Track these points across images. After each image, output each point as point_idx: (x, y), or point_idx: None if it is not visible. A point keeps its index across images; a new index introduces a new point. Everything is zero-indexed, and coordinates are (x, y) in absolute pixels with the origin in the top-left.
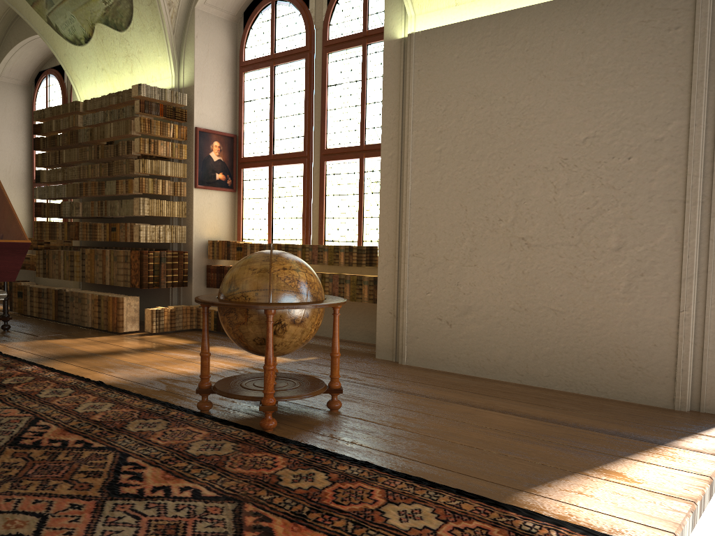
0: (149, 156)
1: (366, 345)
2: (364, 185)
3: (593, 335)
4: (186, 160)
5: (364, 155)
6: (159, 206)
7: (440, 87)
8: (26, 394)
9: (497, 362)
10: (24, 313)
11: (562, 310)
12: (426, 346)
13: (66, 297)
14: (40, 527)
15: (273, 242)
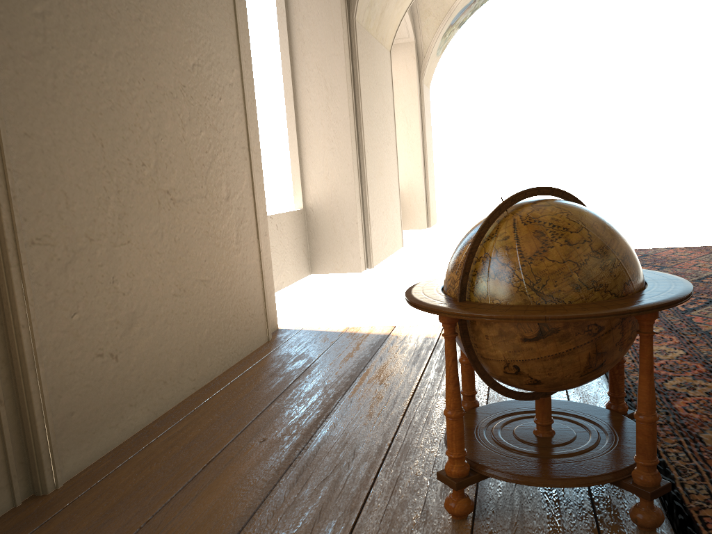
0: None
1: None
2: None
3: (228, 297)
4: None
5: None
6: None
7: None
8: None
9: (173, 379)
10: None
11: (208, 279)
12: (89, 420)
13: None
14: None
15: None
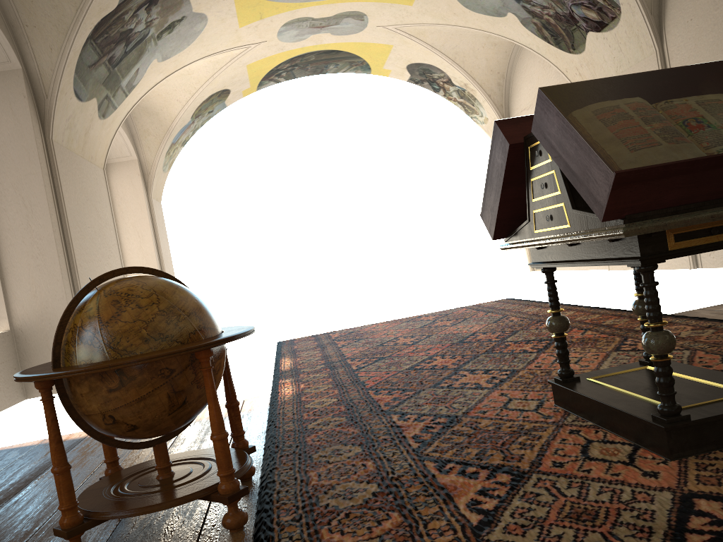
0: None
1: None
2: None
3: None
4: None
5: None
6: None
7: None
8: None
9: None
10: None
11: None
12: None
13: None
14: (507, 402)
15: None
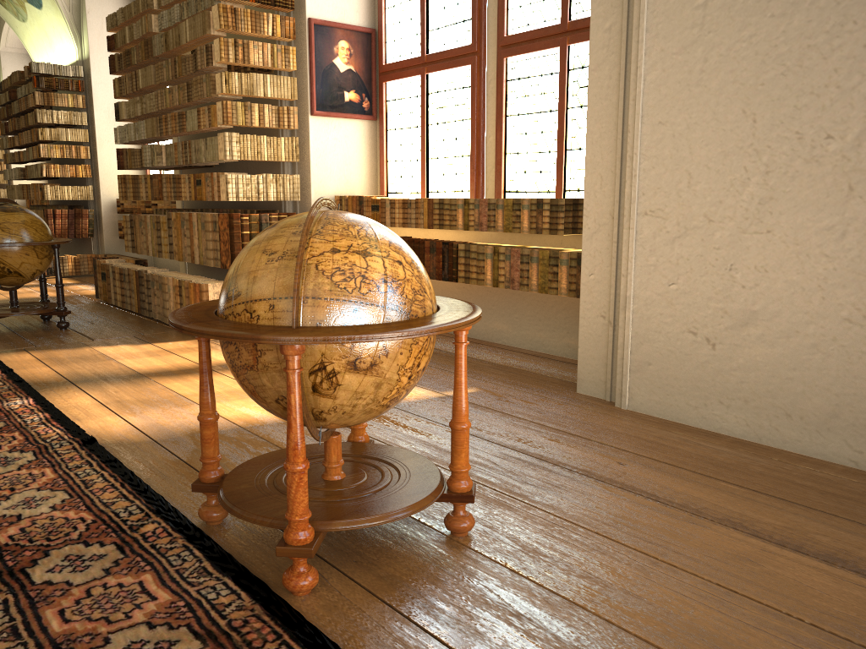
0: (242, 69)
1: (568, 363)
2: (568, 93)
3: None
4: (298, 73)
5: (568, 41)
6: (256, 145)
7: None
8: None
9: (806, 422)
10: (108, 301)
11: None
12: (665, 380)
13: (147, 282)
14: None
15: (429, 196)
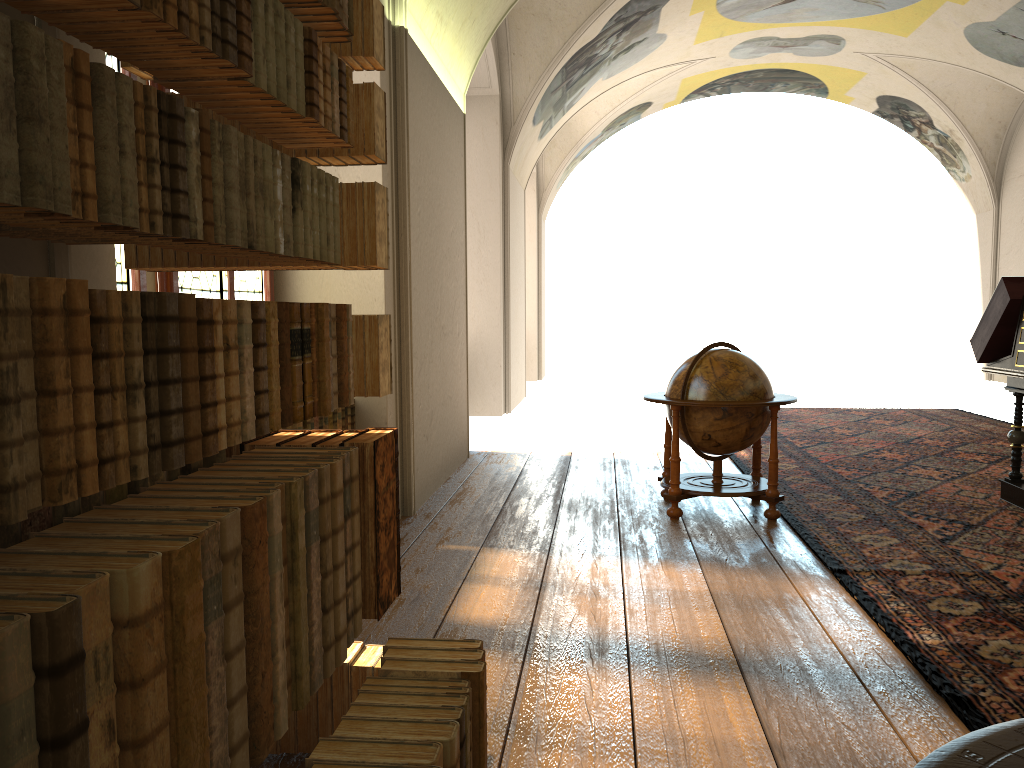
0: None
1: None
2: None
3: (456, 413)
4: None
5: None
6: None
7: (417, 128)
8: (948, 570)
9: (440, 466)
10: None
11: (451, 396)
12: (421, 476)
13: None
14: (959, 491)
15: None
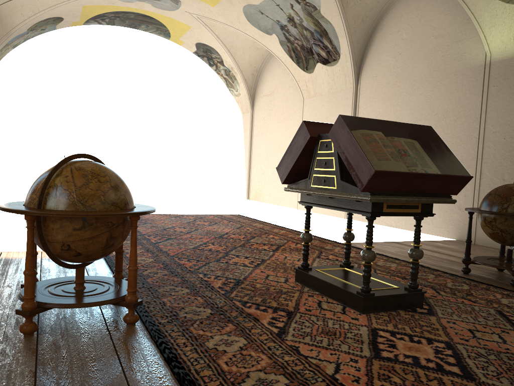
0: None
1: None
2: None
3: None
4: None
5: None
6: None
7: None
8: (303, 382)
9: None
10: None
11: None
12: None
13: None
14: (267, 276)
15: None
